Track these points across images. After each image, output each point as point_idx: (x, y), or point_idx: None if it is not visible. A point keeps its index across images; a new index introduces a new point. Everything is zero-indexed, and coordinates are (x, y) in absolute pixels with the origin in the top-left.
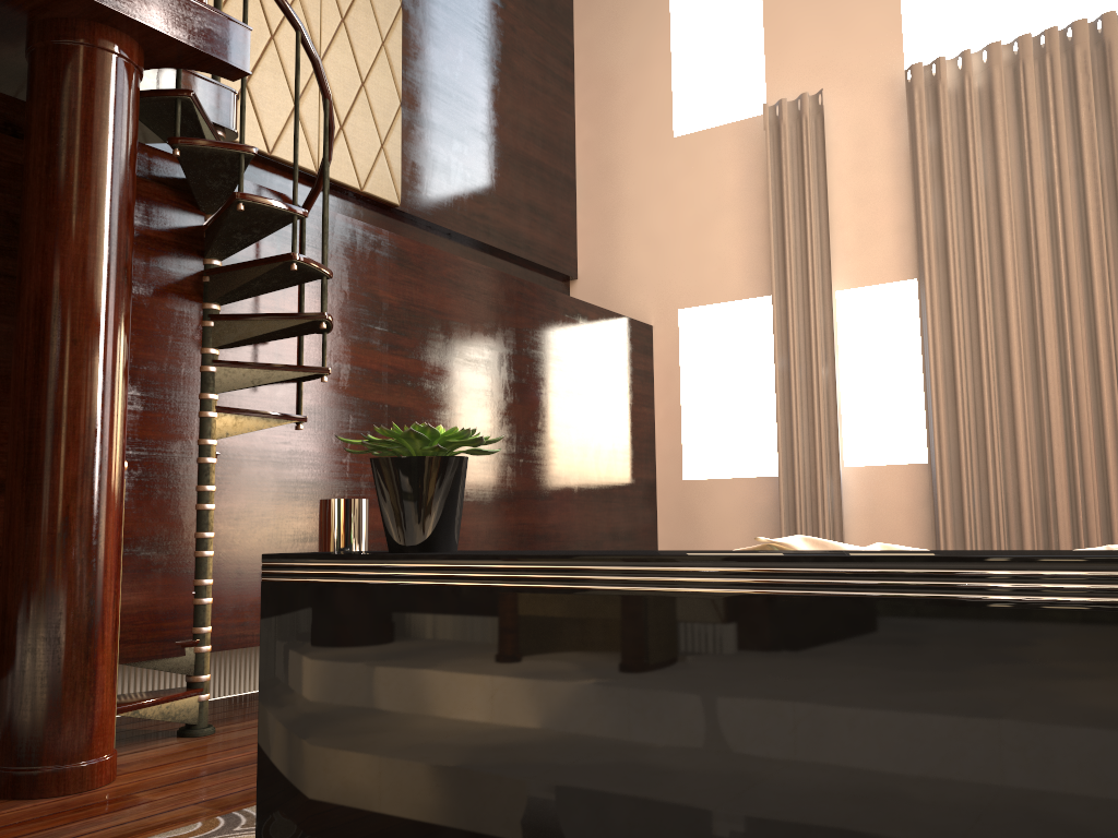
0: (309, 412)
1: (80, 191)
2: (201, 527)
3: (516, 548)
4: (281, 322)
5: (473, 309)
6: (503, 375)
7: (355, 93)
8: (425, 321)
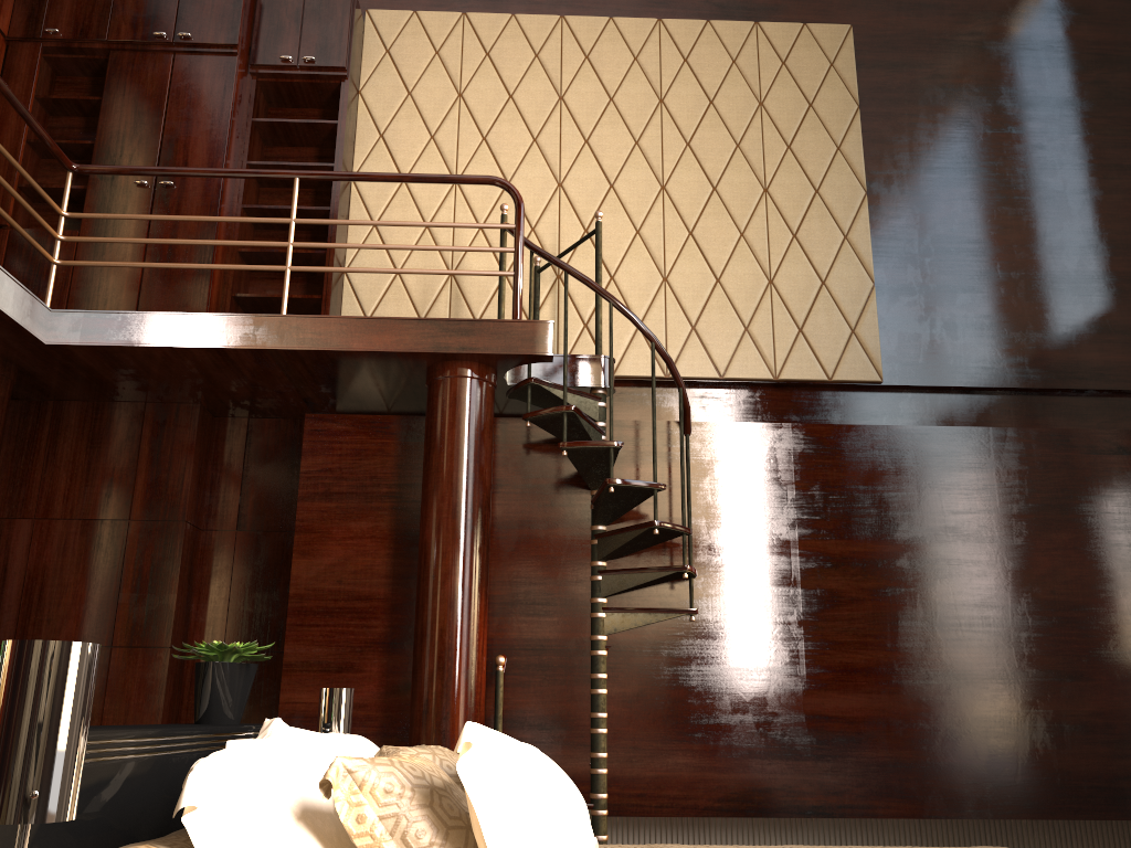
0: (703, 604)
1: (437, 474)
2: (593, 708)
3: (1025, 739)
4: (630, 533)
5: (920, 475)
6: (979, 539)
7: (813, 294)
8: (847, 499)
